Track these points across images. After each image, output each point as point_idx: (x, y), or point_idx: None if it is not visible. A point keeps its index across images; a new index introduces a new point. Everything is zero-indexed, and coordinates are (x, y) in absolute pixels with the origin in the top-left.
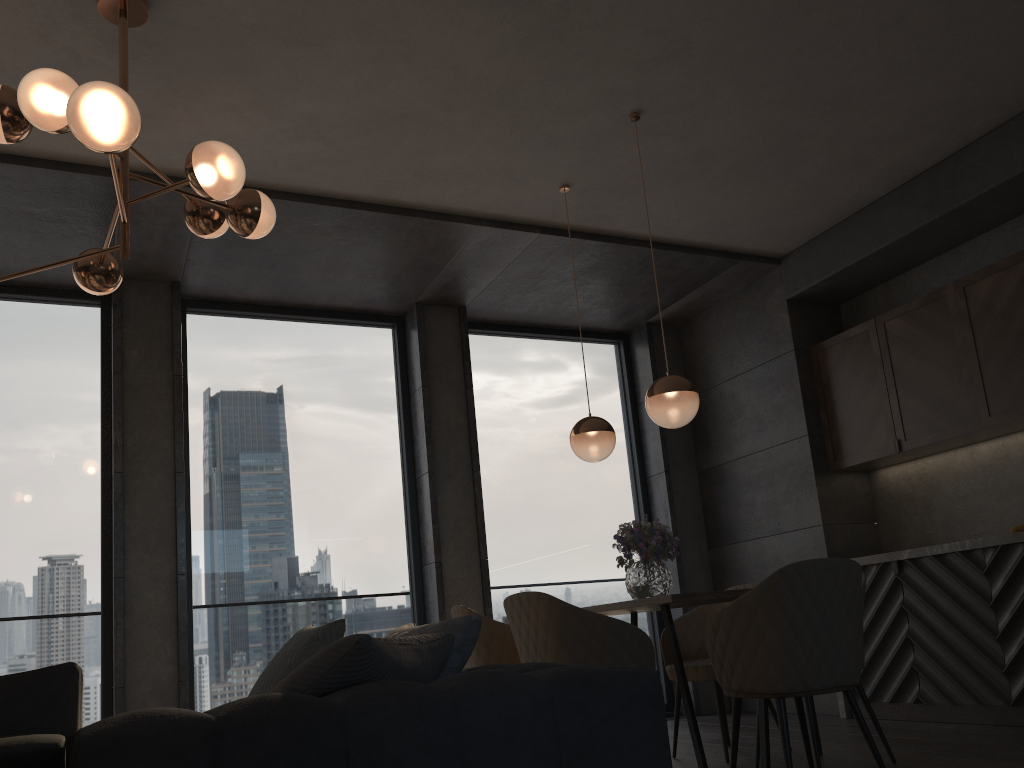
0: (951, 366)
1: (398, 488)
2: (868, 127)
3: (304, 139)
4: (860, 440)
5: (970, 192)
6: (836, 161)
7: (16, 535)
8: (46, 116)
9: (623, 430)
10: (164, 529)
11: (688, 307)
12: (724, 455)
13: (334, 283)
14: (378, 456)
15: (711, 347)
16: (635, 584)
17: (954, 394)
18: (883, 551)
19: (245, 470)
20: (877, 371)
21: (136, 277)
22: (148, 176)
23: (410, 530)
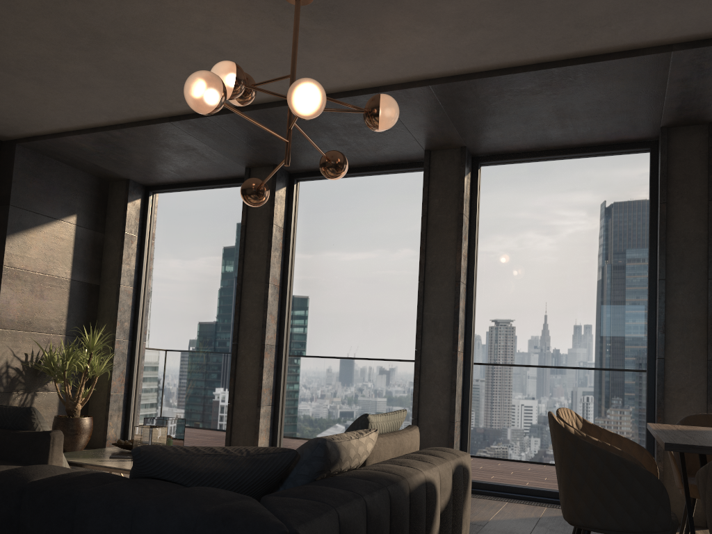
0: None
1: (640, 292)
2: None
3: (469, 31)
4: None
5: None
6: None
7: (376, 318)
8: None
9: None
10: (447, 320)
11: None
12: None
13: (575, 126)
14: (623, 265)
15: None
16: None
17: None
18: None
19: (513, 278)
20: None
21: (438, 148)
22: (395, 86)
23: (647, 328)
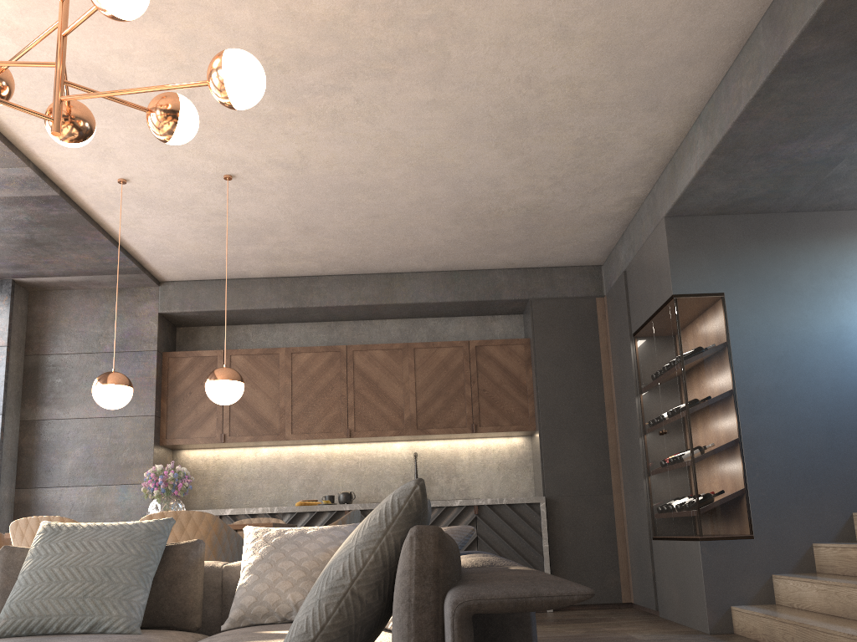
0: (273, 397)
1: None
2: (302, 246)
3: (10, 37)
4: (192, 428)
5: (315, 302)
6: (267, 252)
7: None
8: (130, 7)
9: None
10: None
11: (61, 283)
12: (59, 412)
13: None
14: None
15: (67, 321)
16: None
17: (271, 415)
18: None
19: None
20: None
21: None
22: None
23: None
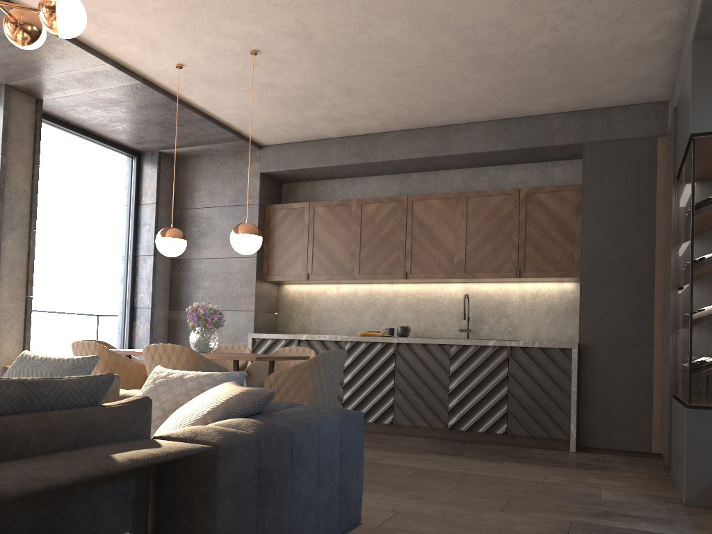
0: (345, 242)
1: None
2: (353, 107)
3: None
4: (285, 267)
5: (379, 157)
6: (327, 115)
7: None
8: None
9: (127, 219)
10: None
11: (191, 152)
12: (194, 254)
13: None
14: None
15: (199, 182)
16: (199, 341)
17: (344, 258)
18: (277, 330)
19: None
20: (304, 232)
21: None
22: None
23: None
